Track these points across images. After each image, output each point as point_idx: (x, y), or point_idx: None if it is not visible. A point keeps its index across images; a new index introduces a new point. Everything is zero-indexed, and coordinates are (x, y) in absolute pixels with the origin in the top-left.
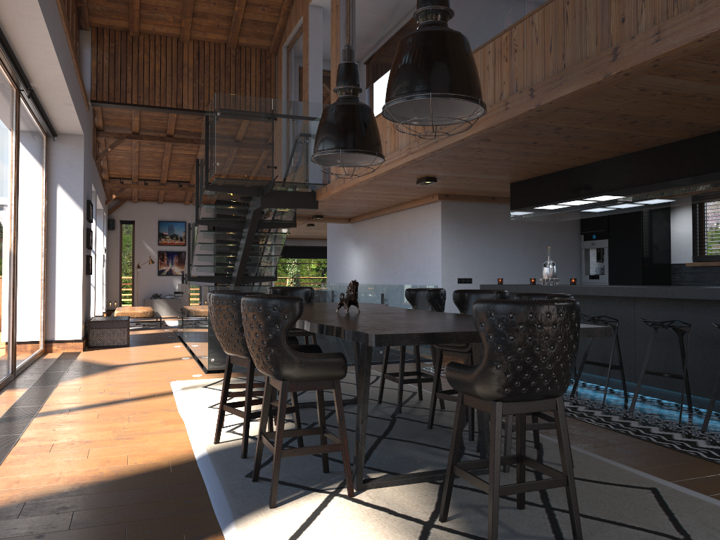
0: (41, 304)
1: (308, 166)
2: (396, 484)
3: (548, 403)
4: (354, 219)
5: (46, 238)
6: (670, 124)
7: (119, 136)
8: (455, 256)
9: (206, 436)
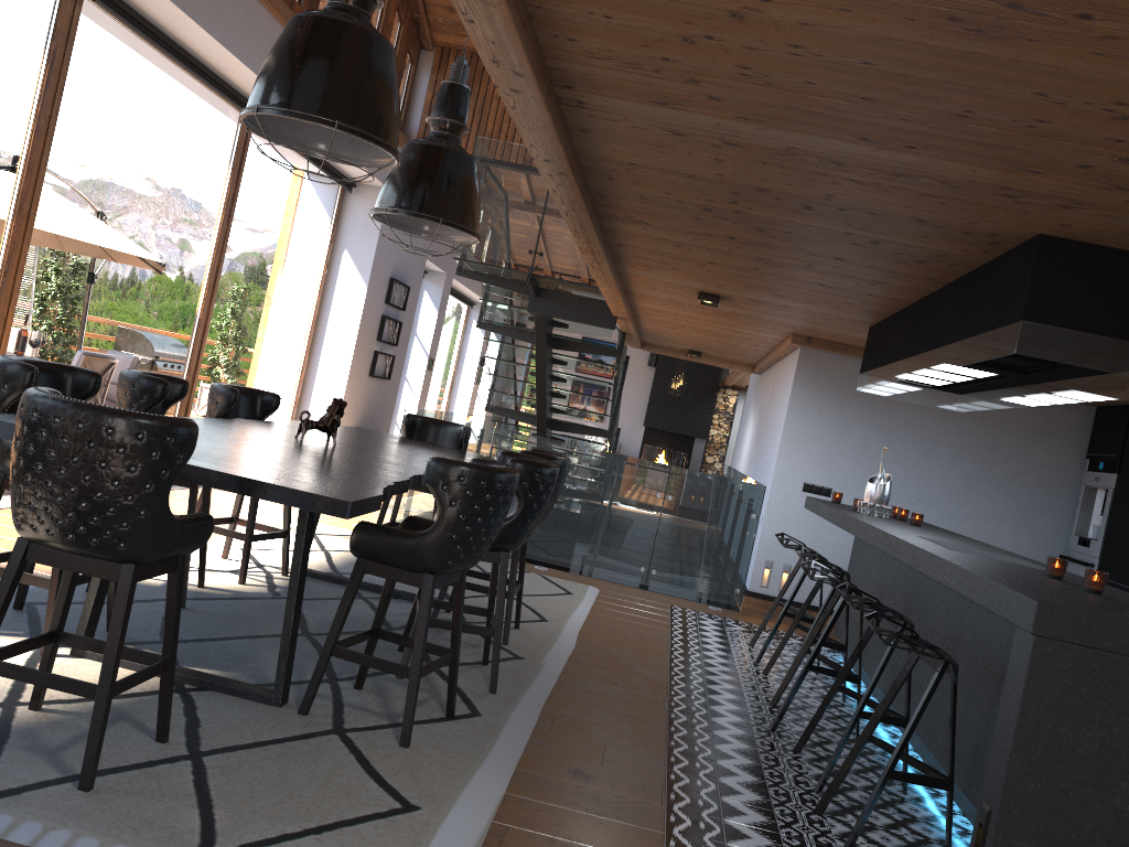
0: (293, 400)
1: None
2: (128, 666)
3: (106, 568)
4: (755, 367)
5: (318, 316)
6: (888, 220)
7: None
8: (808, 444)
9: None
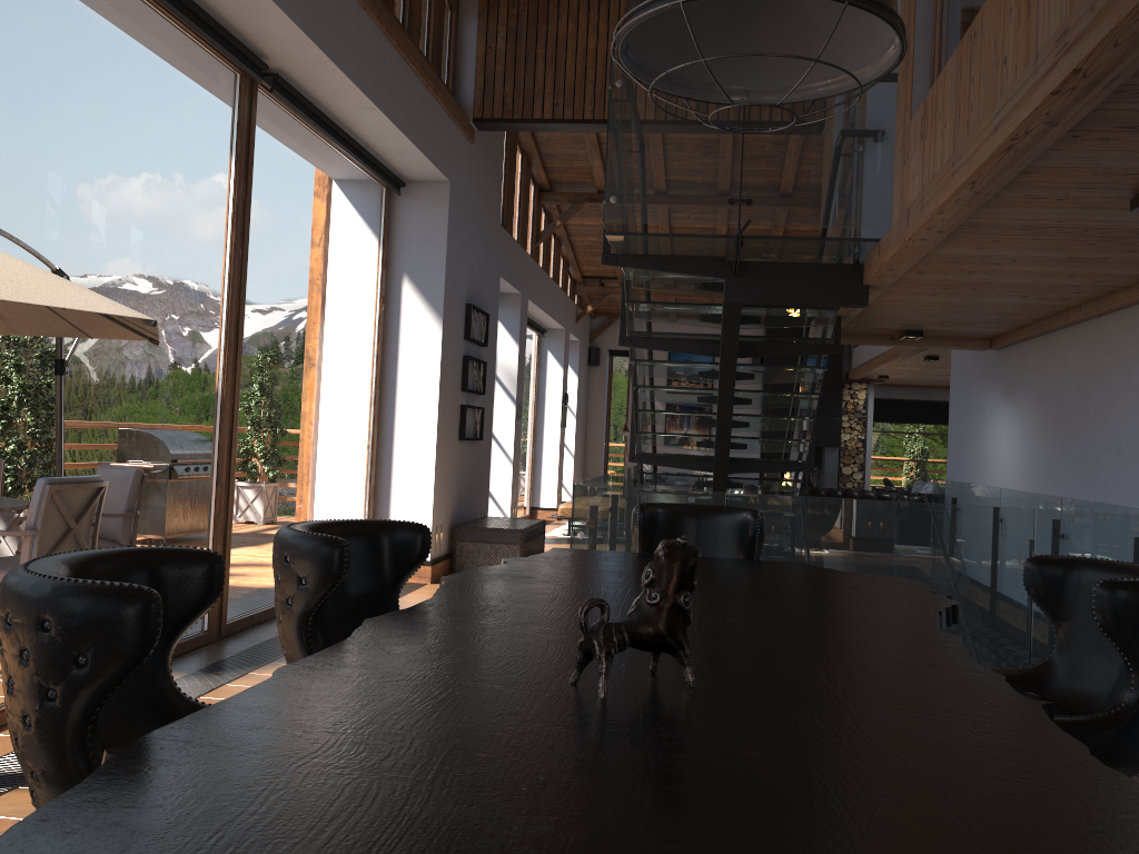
0: (366, 490)
1: (833, 195)
2: None
3: None
4: (1000, 339)
5: (381, 371)
6: None
7: (574, 199)
8: None
9: None
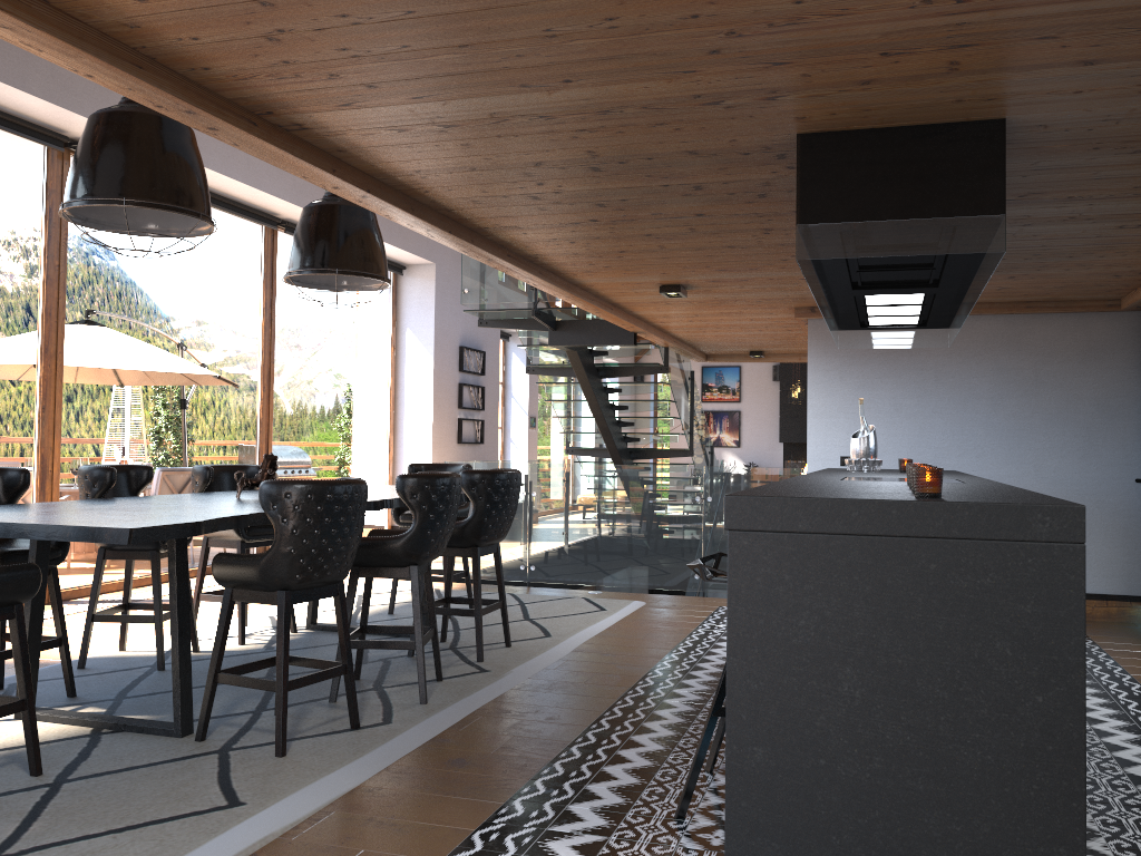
0: (386, 479)
1: None
2: (58, 721)
3: None
4: None
5: (395, 397)
6: (669, 161)
7: None
8: (837, 416)
9: (144, 643)
